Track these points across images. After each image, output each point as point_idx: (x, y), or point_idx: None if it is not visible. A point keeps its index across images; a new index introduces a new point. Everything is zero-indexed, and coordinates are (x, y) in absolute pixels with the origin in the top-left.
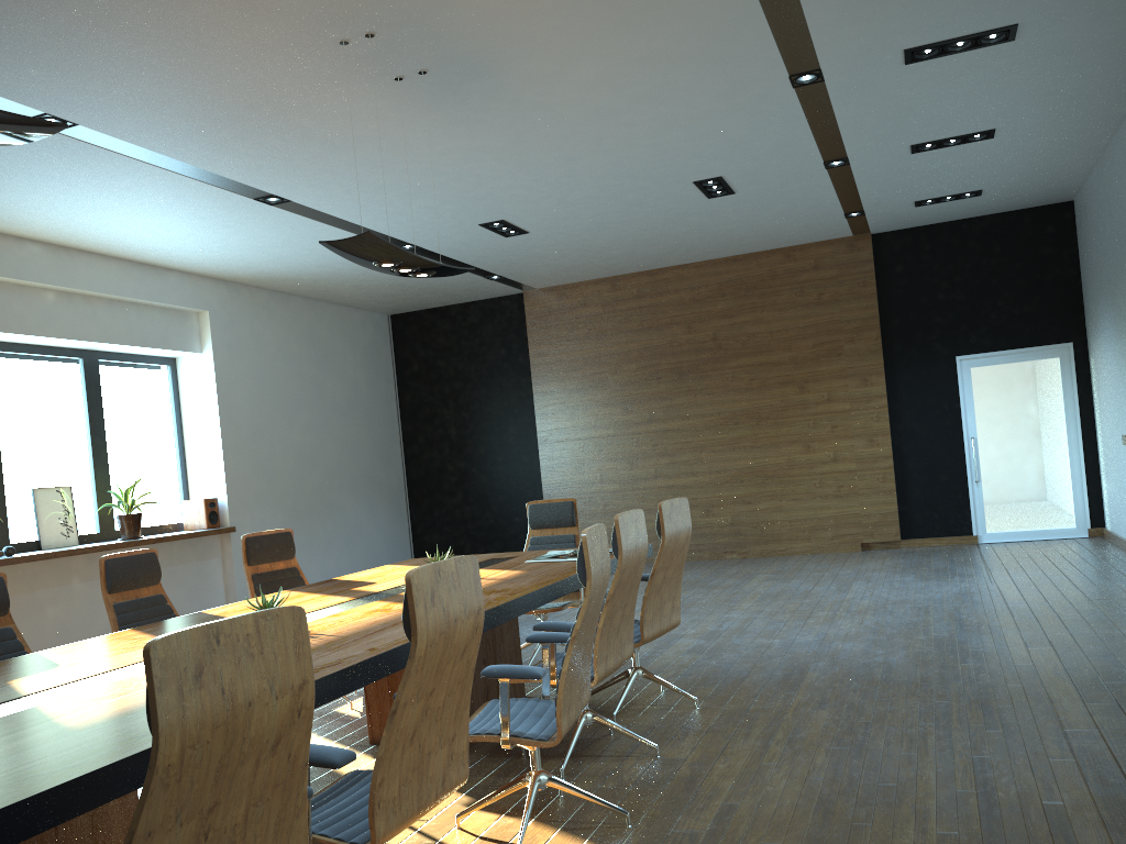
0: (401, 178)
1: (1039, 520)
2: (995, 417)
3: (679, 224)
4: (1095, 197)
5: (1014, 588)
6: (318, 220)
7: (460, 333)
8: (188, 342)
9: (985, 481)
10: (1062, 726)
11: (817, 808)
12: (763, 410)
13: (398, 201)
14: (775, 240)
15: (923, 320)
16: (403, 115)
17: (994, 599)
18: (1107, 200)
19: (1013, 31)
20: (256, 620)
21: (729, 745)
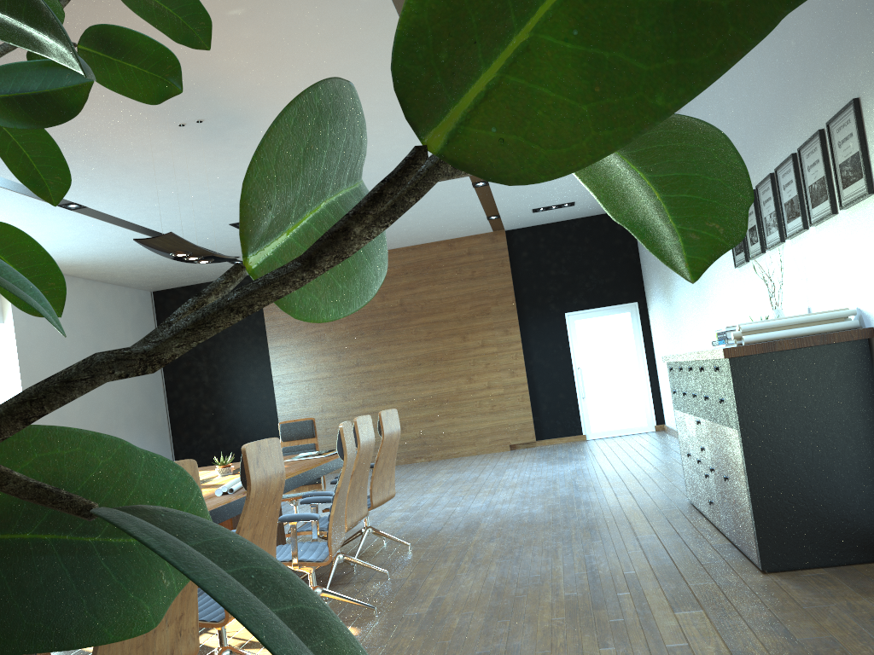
0: (175, 191)
1: (624, 421)
2: (592, 353)
3: None
4: None
5: (609, 464)
6: (106, 221)
7: None
8: None
9: (589, 397)
10: (636, 535)
11: (493, 592)
12: (438, 354)
13: (170, 207)
14: (441, 234)
15: (542, 289)
16: (181, 149)
17: (597, 471)
18: None
19: None
20: None
21: (434, 567)
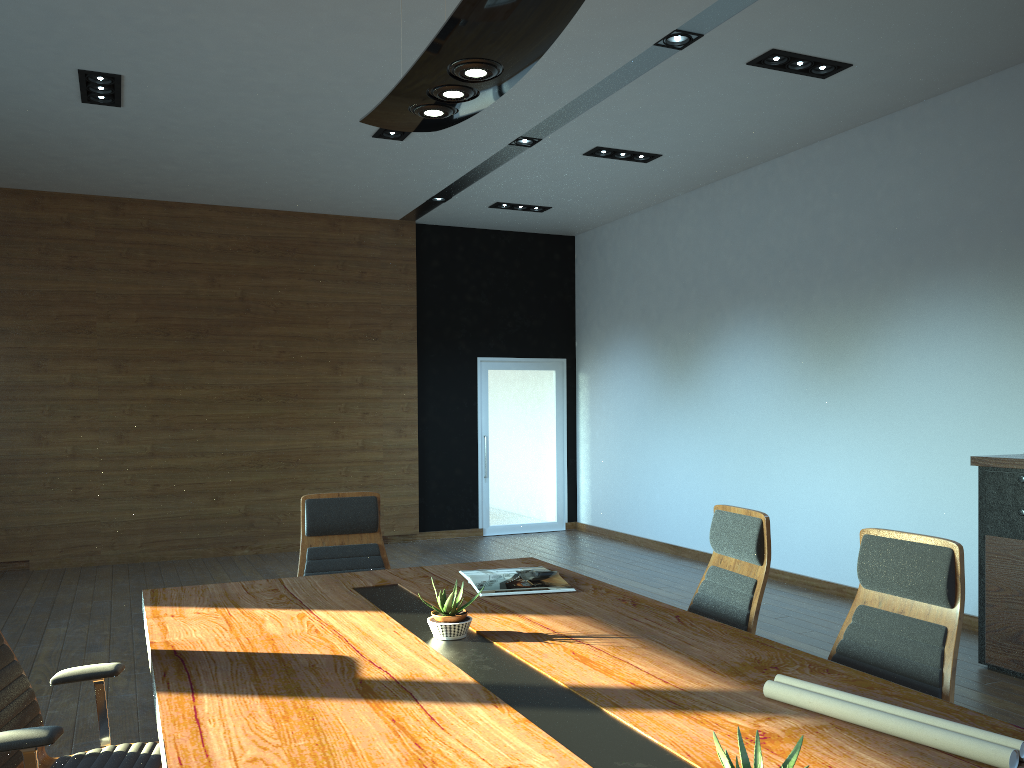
0: None
1: (530, 514)
2: (504, 418)
3: (291, 157)
4: (632, 238)
5: (643, 584)
6: None
7: None
8: None
9: (492, 477)
10: None
11: None
12: (292, 388)
13: None
14: (337, 204)
15: (452, 317)
16: None
17: (658, 597)
18: (662, 243)
19: (840, 70)
20: None
21: None
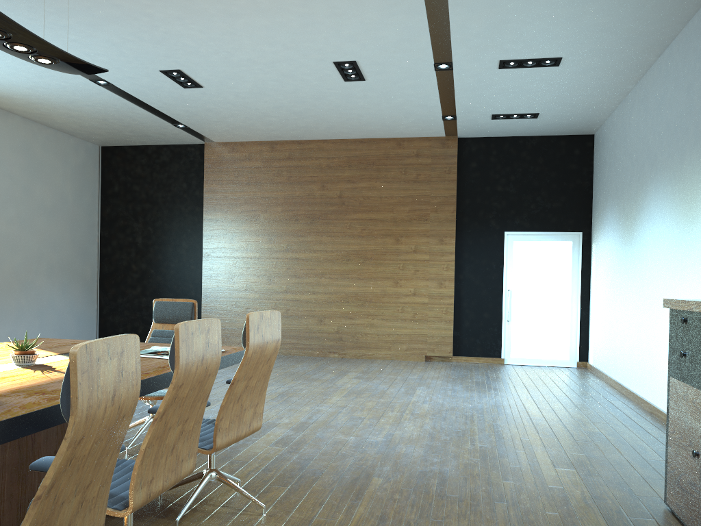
0: (80, 4)
1: (546, 352)
2: (526, 277)
3: (321, 102)
4: (614, 130)
5: (534, 405)
6: None
7: (153, 167)
8: None
9: (514, 321)
10: None
11: None
12: (369, 253)
13: (82, 30)
14: (391, 130)
15: (485, 203)
16: None
17: (521, 414)
18: (625, 131)
19: None
20: None
21: None
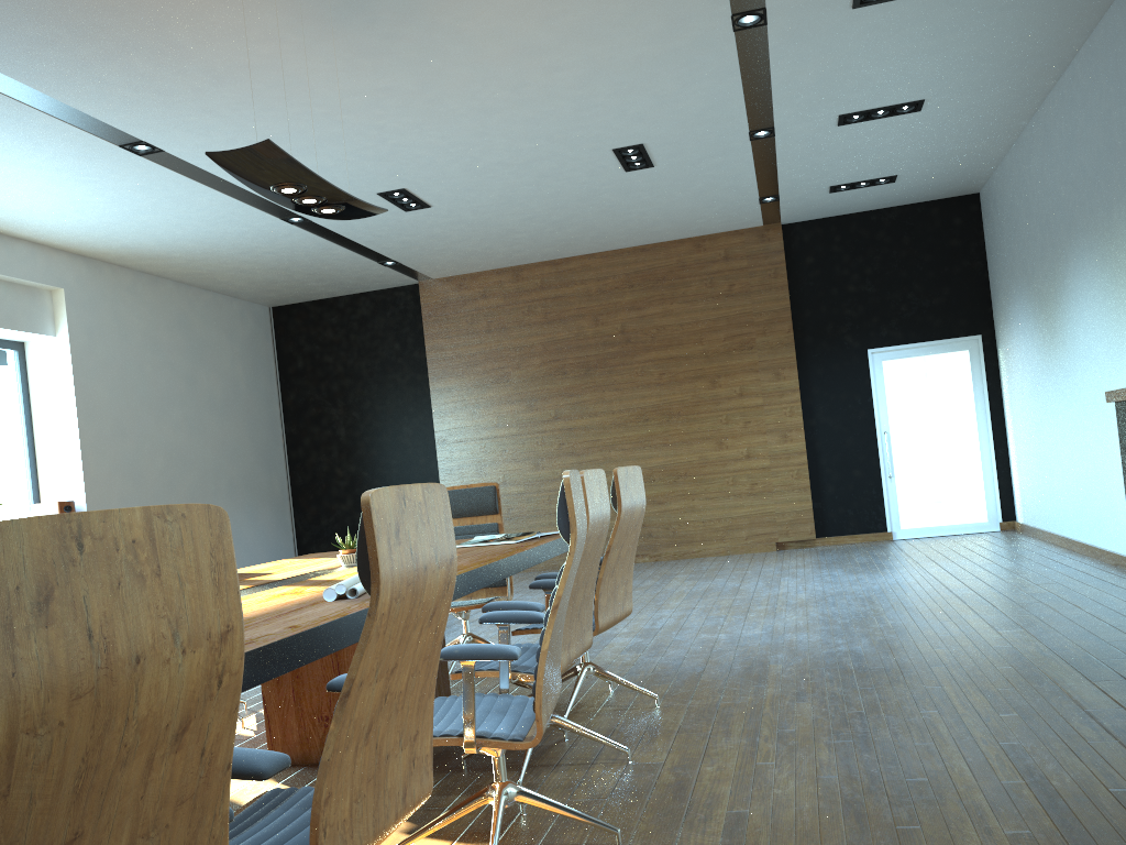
0: (294, 126)
1: (952, 515)
2: (907, 410)
3: (591, 203)
4: (1008, 184)
5: (951, 577)
6: (195, 179)
7: (349, 327)
8: (39, 323)
9: (899, 477)
10: (1082, 706)
11: (845, 811)
12: (674, 406)
13: None
14: (686, 227)
15: (834, 312)
16: (300, 38)
17: (936, 587)
18: (1024, 184)
19: None
20: (148, 519)
21: (710, 745)
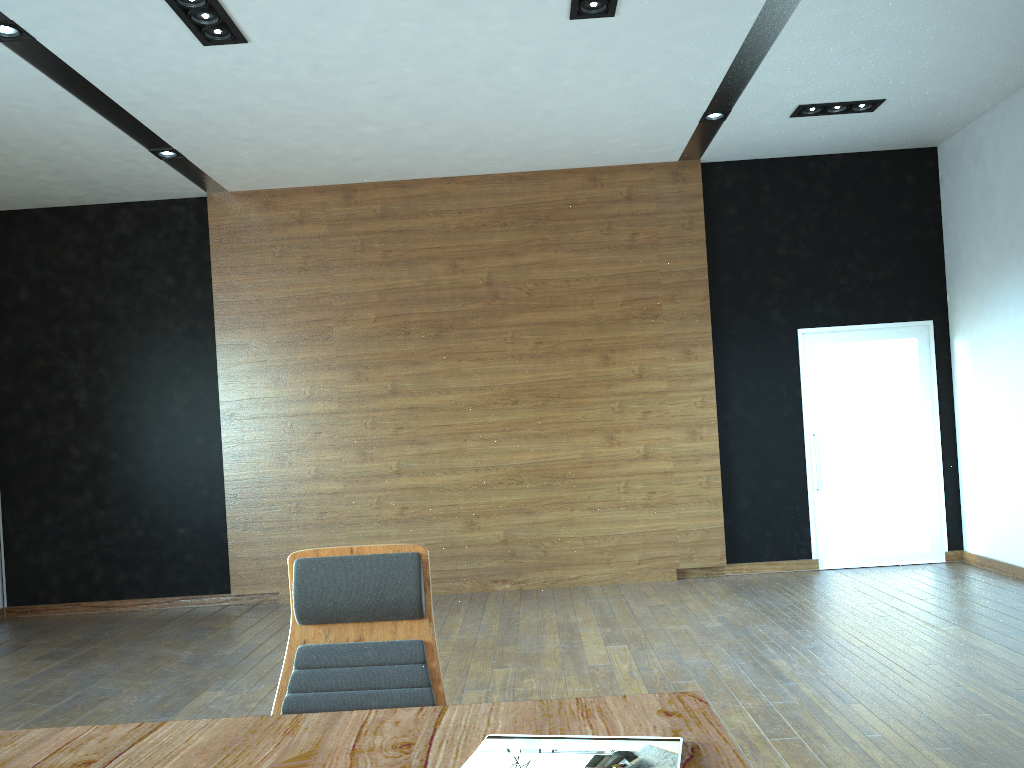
0: None
1: (889, 540)
2: (841, 408)
3: (490, 81)
4: (1023, 124)
5: None
6: None
7: (101, 248)
8: None
9: (828, 490)
10: None
11: None
12: (553, 386)
13: None
14: (588, 150)
15: (759, 279)
16: None
17: None
18: None
19: None
20: None
21: None
